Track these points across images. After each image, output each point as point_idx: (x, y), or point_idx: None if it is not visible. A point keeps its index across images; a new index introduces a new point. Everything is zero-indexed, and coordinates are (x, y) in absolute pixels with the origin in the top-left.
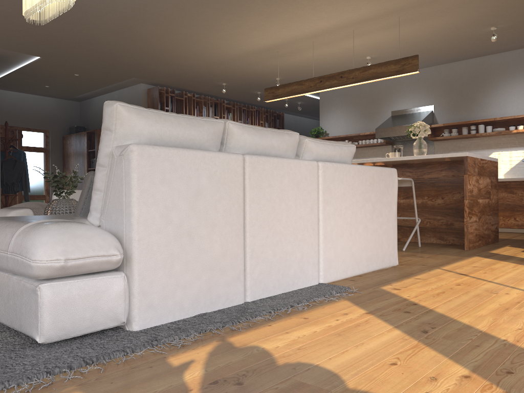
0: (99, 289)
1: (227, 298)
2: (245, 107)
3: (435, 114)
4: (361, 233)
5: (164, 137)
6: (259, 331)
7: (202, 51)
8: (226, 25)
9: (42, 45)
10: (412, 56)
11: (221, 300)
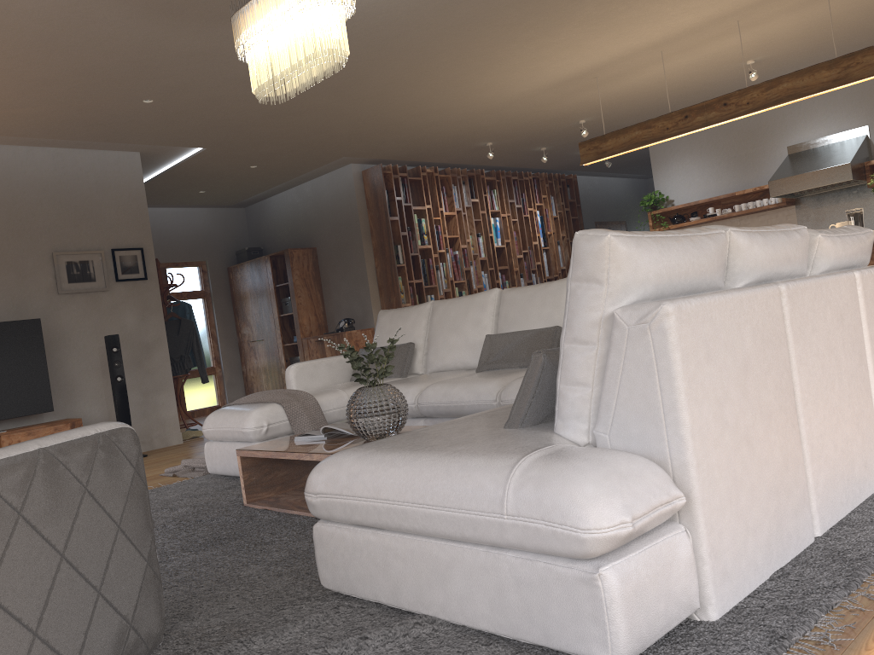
0: (665, 560)
1: (798, 537)
2: (515, 176)
3: (873, 140)
4: None
5: (673, 277)
6: None
7: (468, 97)
8: (522, 48)
9: (212, 129)
10: (861, 50)
11: (792, 542)
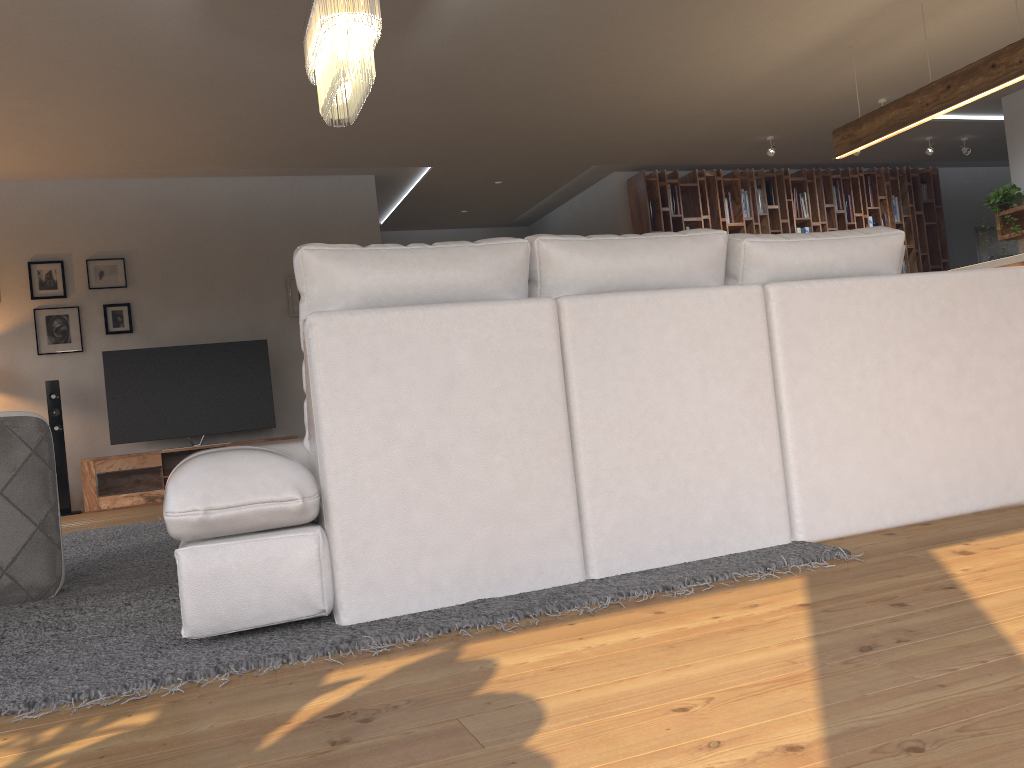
0: (272, 555)
1: (539, 572)
2: (838, 174)
3: None
4: (921, 427)
5: (392, 290)
6: (535, 634)
7: (691, 87)
8: (712, 26)
9: (423, 147)
10: None
11: (525, 575)
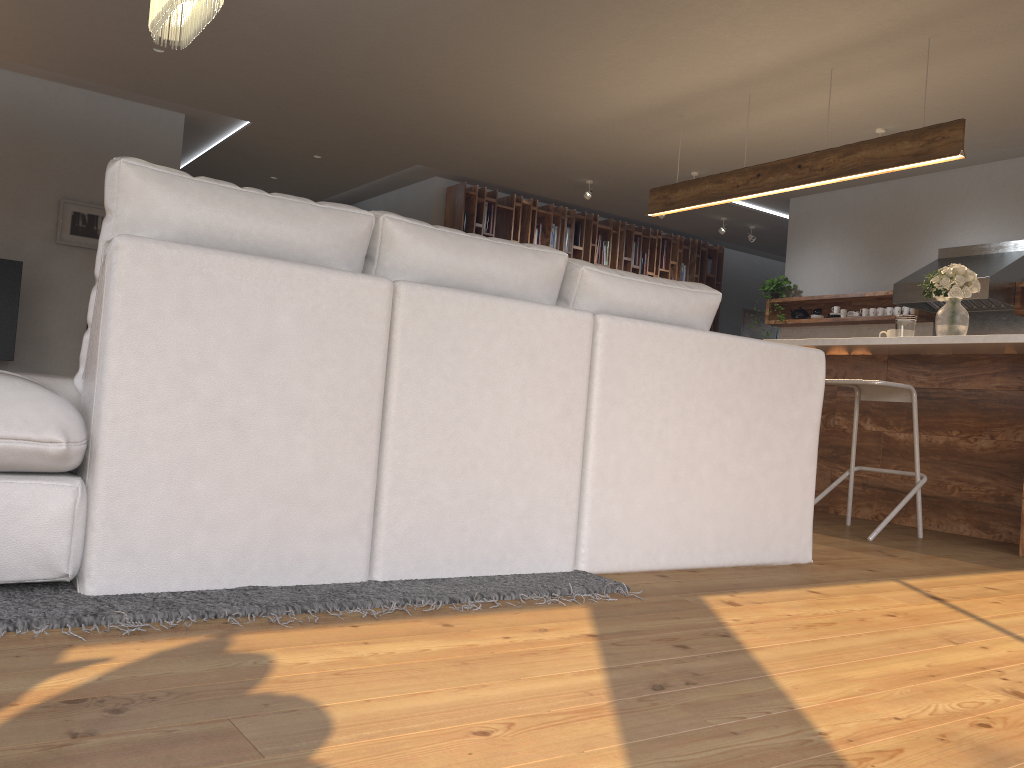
0: (15, 502)
1: (322, 565)
2: (640, 232)
3: None
4: (706, 479)
5: (218, 232)
6: (315, 633)
7: (531, 113)
8: (565, 59)
9: (247, 99)
10: (950, 122)
11: (306, 566)
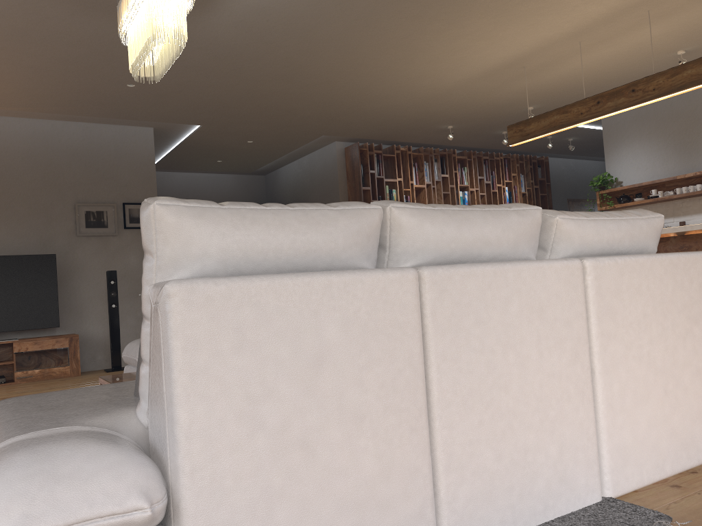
0: None
1: None
2: (487, 156)
3: None
4: (689, 386)
5: (253, 254)
6: None
7: (408, 84)
8: (436, 39)
9: (198, 110)
10: None
11: None
